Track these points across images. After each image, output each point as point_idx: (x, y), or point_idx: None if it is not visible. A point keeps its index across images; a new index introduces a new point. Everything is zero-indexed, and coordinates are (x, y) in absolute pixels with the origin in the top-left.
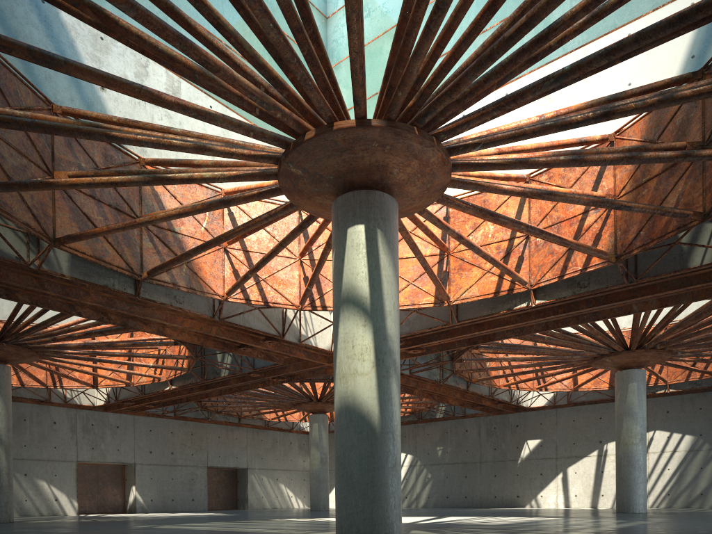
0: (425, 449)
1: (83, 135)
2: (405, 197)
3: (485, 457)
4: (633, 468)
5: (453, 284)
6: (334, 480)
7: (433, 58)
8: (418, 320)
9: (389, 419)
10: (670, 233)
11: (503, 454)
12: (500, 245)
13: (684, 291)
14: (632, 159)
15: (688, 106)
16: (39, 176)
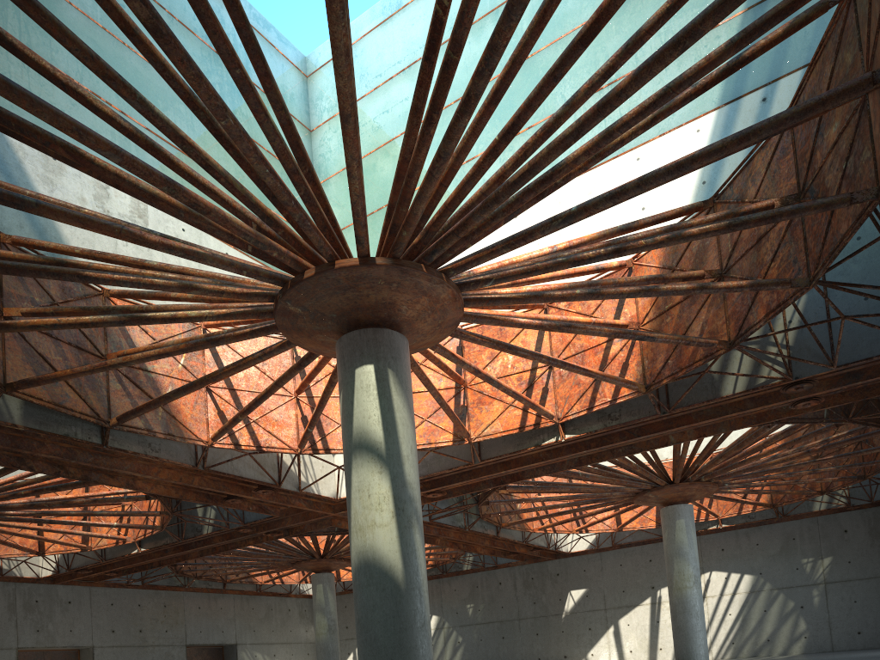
0: (453, 608)
1: (52, 276)
2: (416, 333)
3: (524, 612)
4: (690, 615)
5: (473, 419)
6: (346, 652)
7: (437, 196)
8: (436, 460)
9: (414, 573)
10: (698, 362)
11: (545, 608)
12: (521, 375)
13: (721, 420)
14: (649, 292)
15: None
16: None
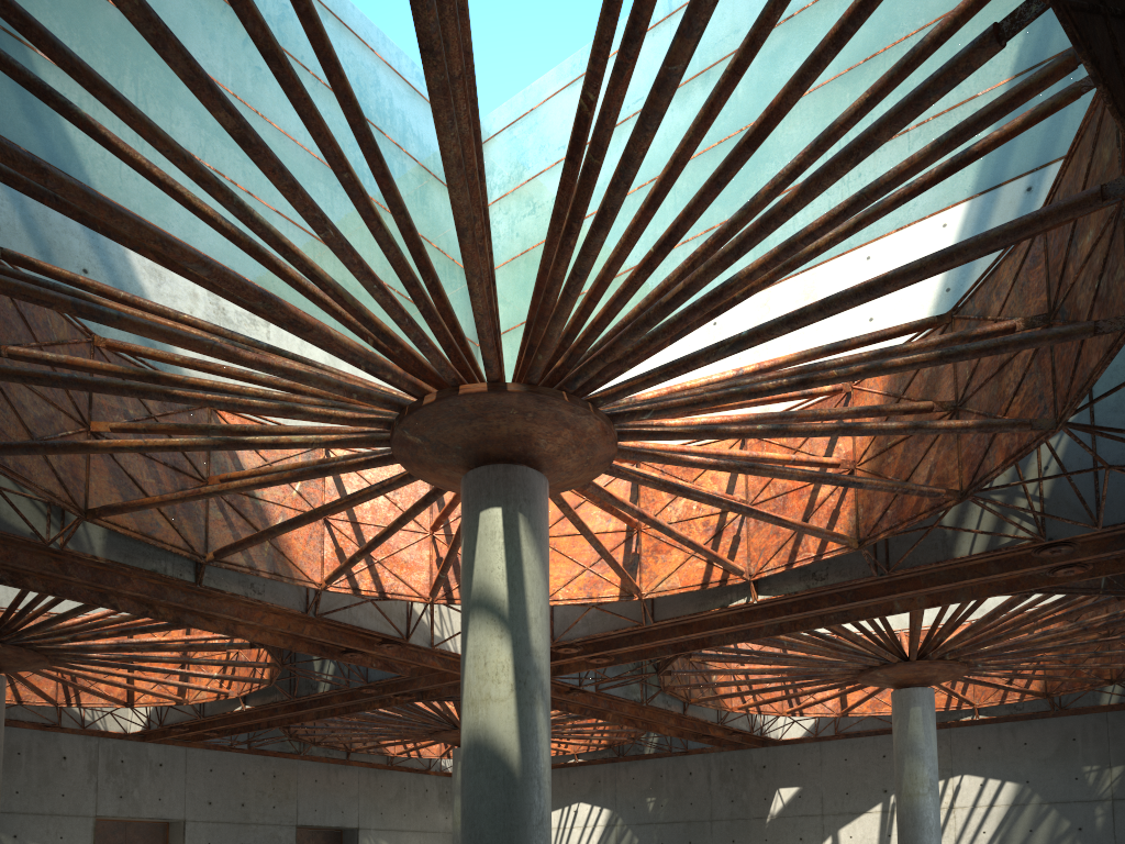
0: (629, 800)
1: (136, 394)
2: (559, 470)
3: (718, 812)
4: (921, 830)
5: (646, 570)
6: None
7: (585, 312)
8: (599, 619)
9: (533, 760)
10: (923, 515)
11: (745, 808)
12: (708, 519)
13: (961, 586)
14: (849, 430)
15: None
16: (70, 428)
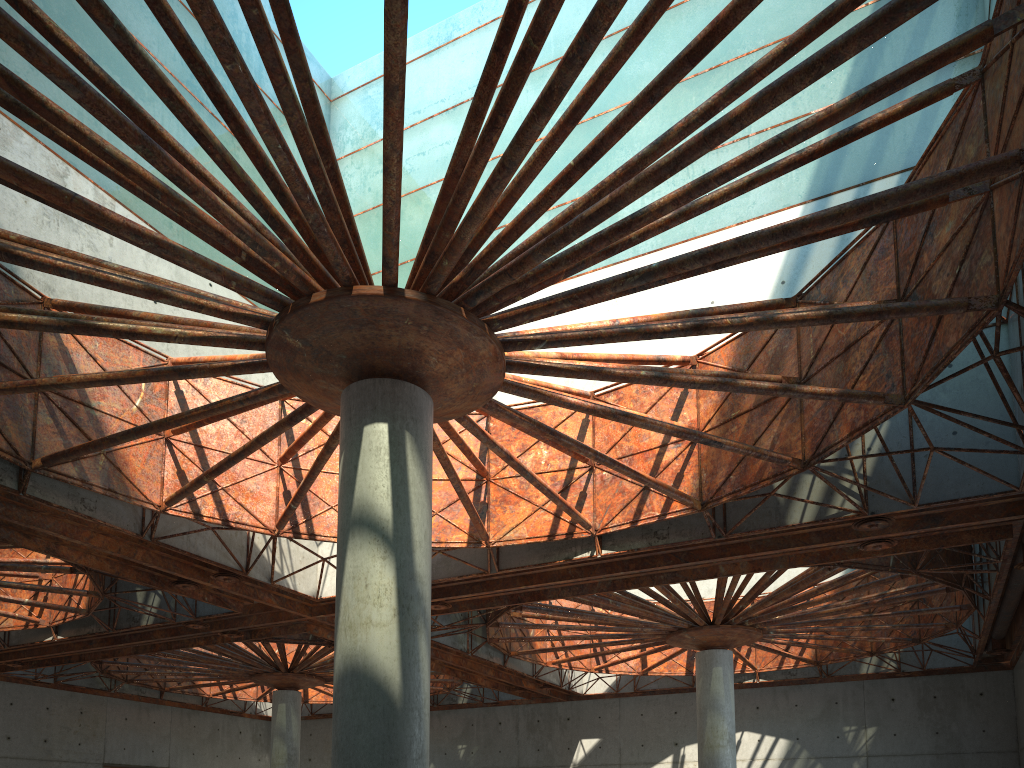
0: (441, 747)
1: None
2: (443, 395)
3: (525, 760)
4: None
5: (494, 519)
6: None
7: (488, 227)
8: (444, 564)
9: (414, 690)
10: (766, 481)
11: (550, 757)
12: (556, 475)
13: (780, 554)
14: (725, 385)
15: (782, 335)
16: None
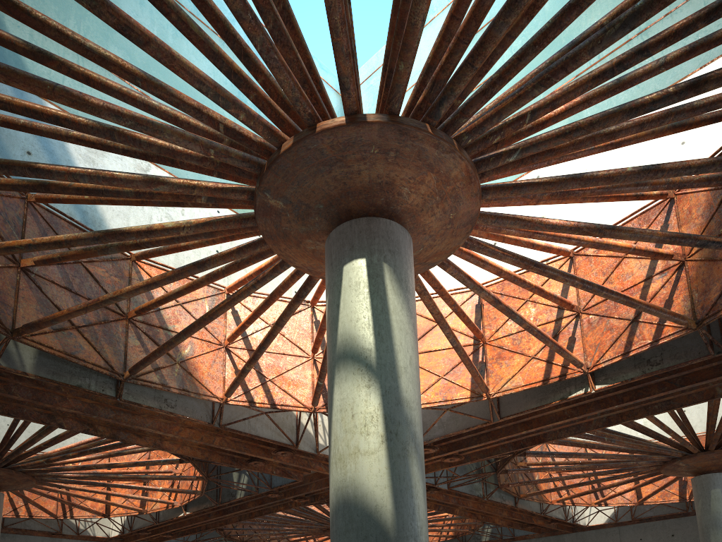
0: None
1: (0, 169)
2: (422, 233)
3: None
4: None
5: (492, 374)
6: None
7: (447, 35)
8: (453, 421)
9: (408, 517)
10: None
11: None
12: (545, 327)
13: None
14: None
15: None
16: None
